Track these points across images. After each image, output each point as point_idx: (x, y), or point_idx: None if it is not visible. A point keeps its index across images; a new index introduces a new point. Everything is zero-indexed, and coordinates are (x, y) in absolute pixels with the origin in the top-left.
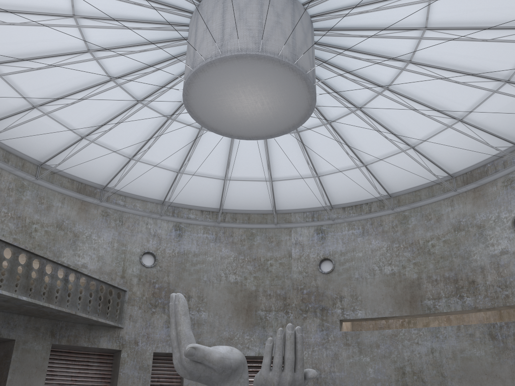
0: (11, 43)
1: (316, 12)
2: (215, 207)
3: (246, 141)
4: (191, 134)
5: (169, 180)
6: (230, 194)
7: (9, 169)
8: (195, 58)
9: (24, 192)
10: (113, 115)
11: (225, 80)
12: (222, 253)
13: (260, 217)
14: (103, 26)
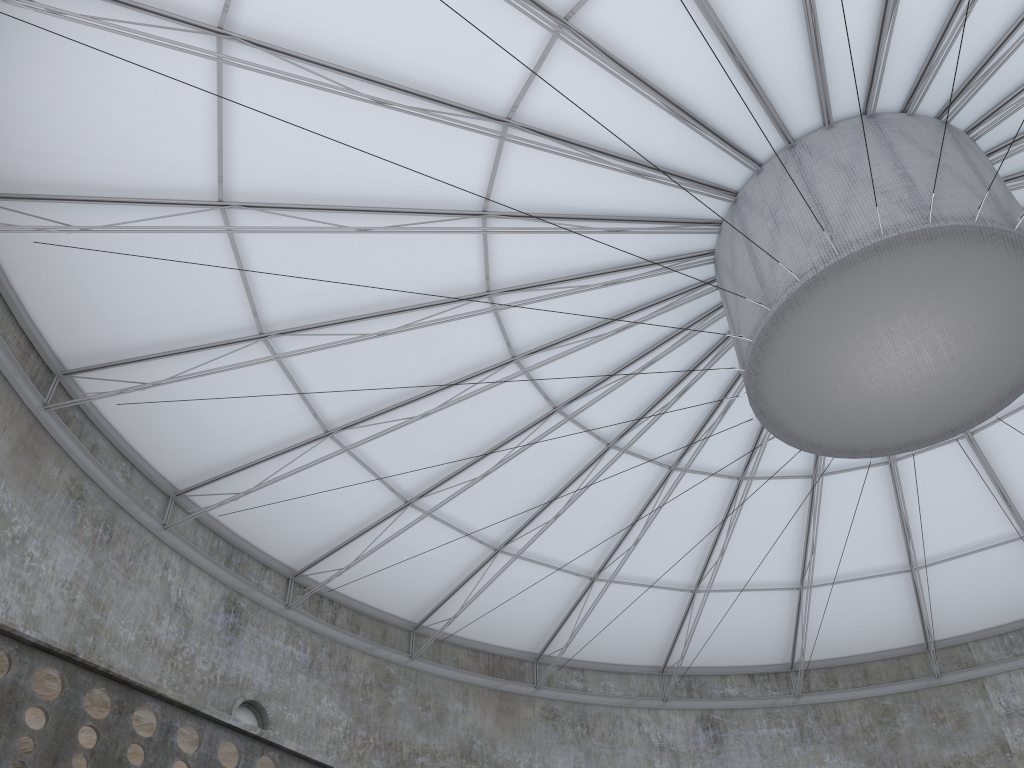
0: (371, 380)
1: (994, 142)
2: (779, 661)
3: (845, 485)
4: (720, 496)
5: (674, 614)
6: (813, 623)
7: (361, 645)
8: (767, 286)
9: (393, 688)
10: (557, 489)
11: (845, 313)
12: (827, 767)
13: (893, 667)
14: (547, 295)
